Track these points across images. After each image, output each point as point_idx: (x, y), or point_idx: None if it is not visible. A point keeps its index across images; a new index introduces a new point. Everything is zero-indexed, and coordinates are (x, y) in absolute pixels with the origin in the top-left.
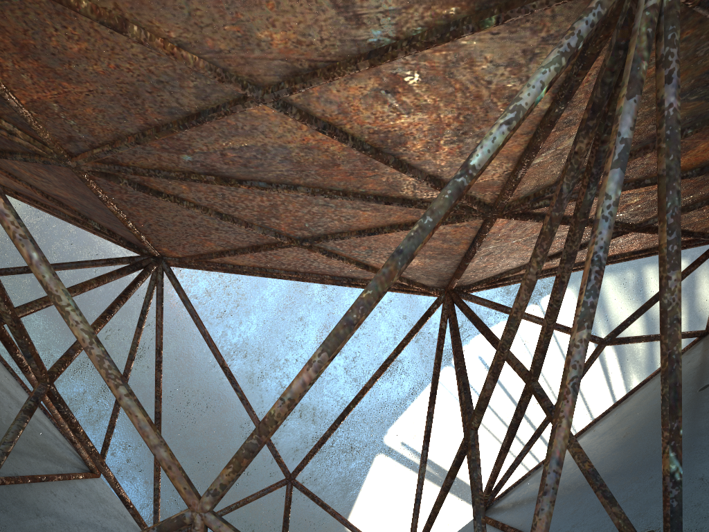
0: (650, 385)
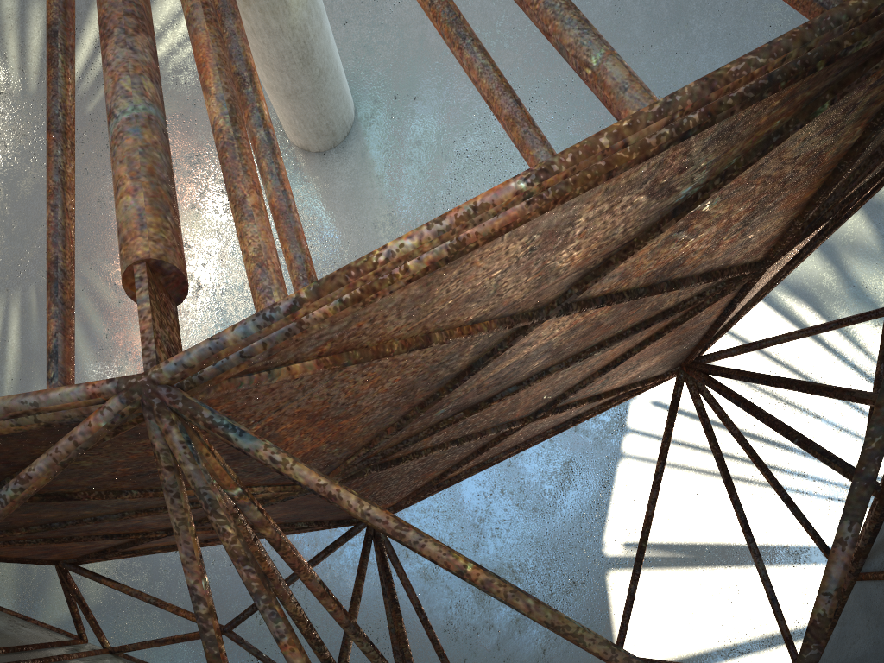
0: None
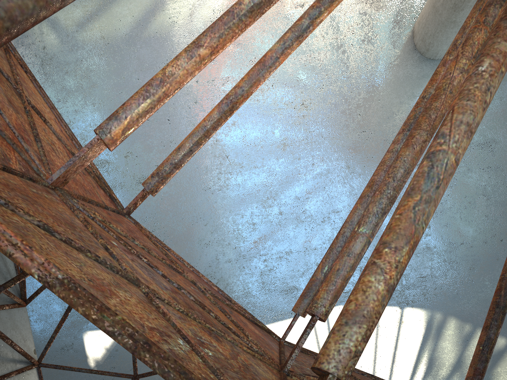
0: None
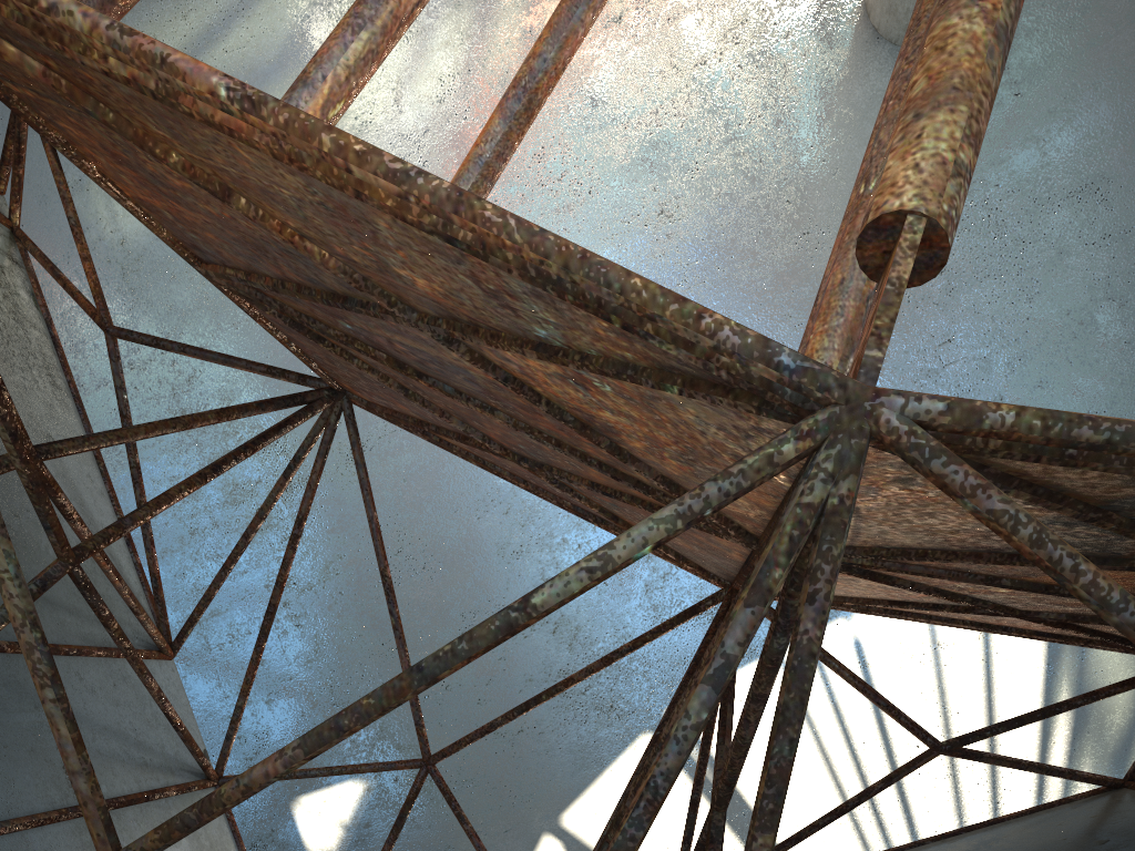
0: (995, 832)
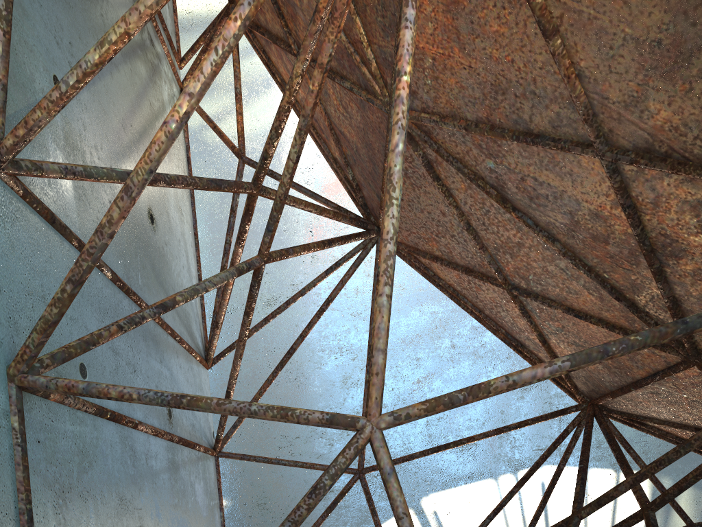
0: None
